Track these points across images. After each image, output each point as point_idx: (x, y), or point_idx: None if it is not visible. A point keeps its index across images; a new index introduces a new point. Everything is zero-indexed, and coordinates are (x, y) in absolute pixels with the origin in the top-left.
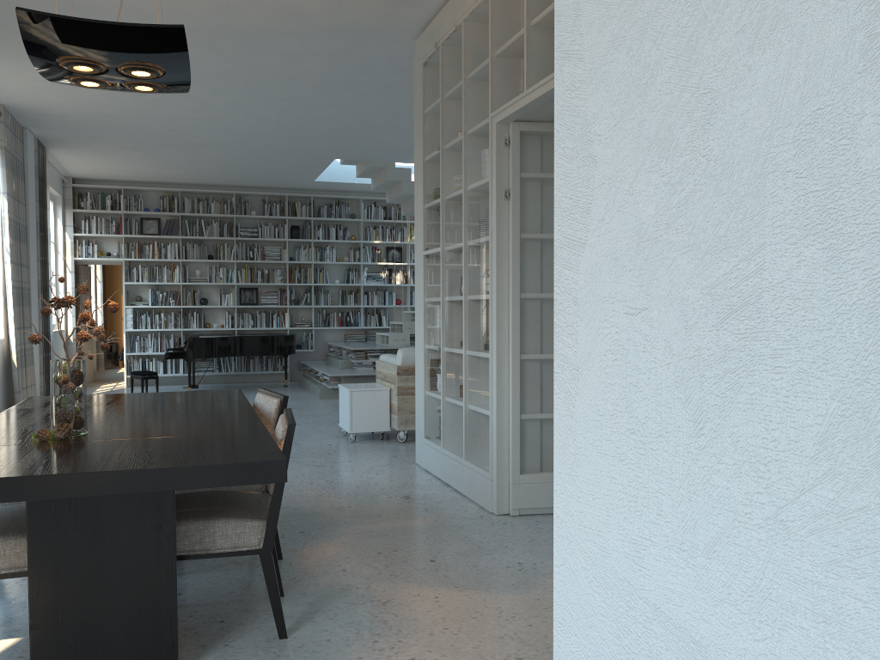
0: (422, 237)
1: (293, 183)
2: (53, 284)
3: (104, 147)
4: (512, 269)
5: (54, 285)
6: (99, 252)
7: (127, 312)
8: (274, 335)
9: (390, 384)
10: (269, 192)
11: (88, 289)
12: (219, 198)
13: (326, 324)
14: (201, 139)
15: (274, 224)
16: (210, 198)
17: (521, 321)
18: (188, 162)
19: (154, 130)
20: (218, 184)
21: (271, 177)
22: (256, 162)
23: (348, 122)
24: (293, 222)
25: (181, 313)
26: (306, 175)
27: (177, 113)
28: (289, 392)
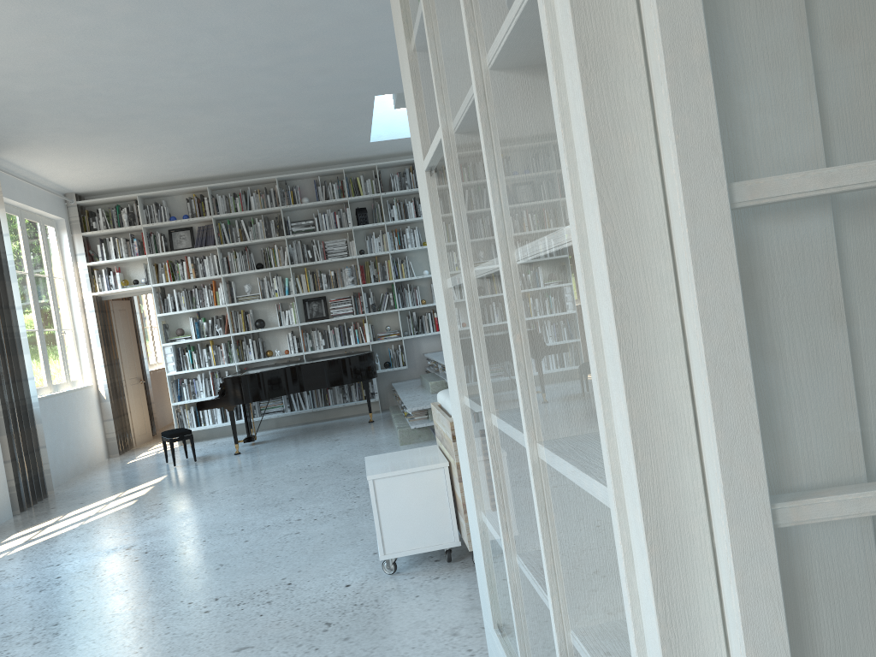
0: (417, 127)
1: (346, 151)
2: (63, 331)
3: (57, 137)
4: (668, 59)
5: (65, 332)
6: (122, 281)
7: (166, 351)
8: (342, 358)
9: (449, 455)
10: (320, 170)
11: (130, 328)
12: (261, 189)
13: (420, 330)
14: (165, 95)
15: (335, 211)
16: (248, 190)
17: (754, 332)
18: (187, 142)
19: (85, 90)
20: (255, 170)
21: (312, 146)
22: (273, 124)
23: (350, 8)
24: (359, 204)
25: (232, 343)
26: (354, 135)
27: (80, 45)
28: (368, 433)
